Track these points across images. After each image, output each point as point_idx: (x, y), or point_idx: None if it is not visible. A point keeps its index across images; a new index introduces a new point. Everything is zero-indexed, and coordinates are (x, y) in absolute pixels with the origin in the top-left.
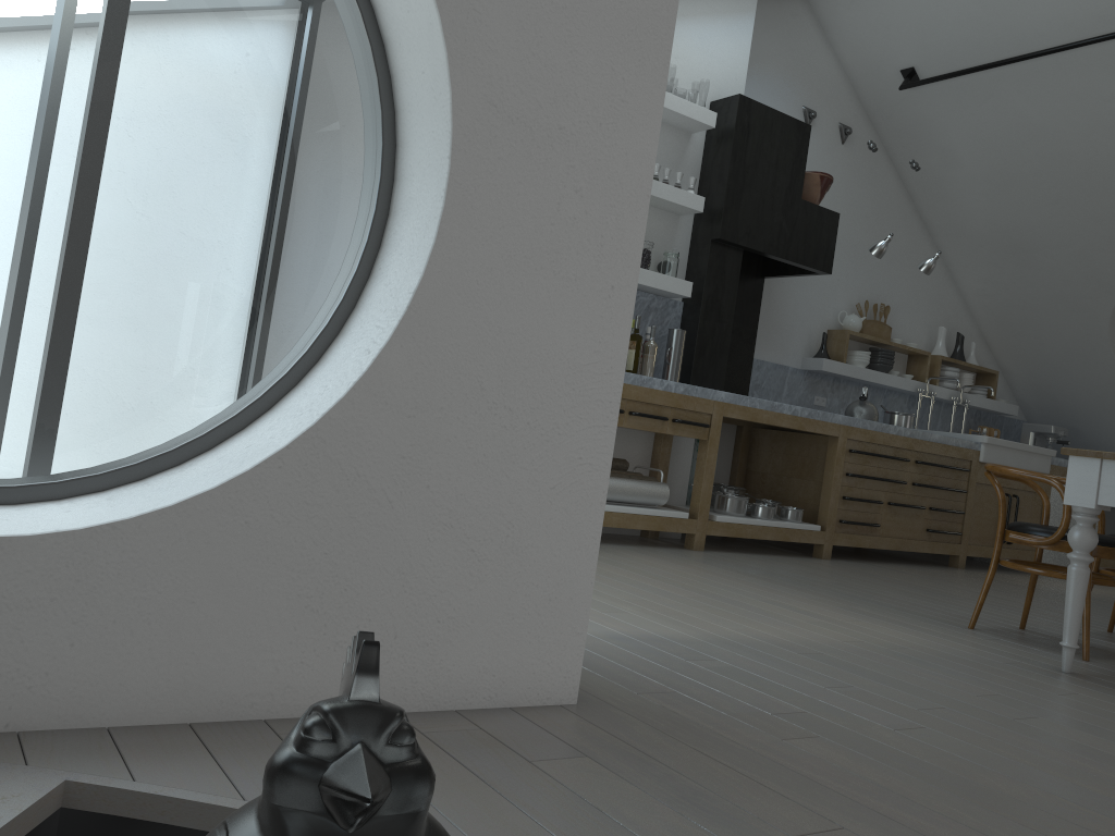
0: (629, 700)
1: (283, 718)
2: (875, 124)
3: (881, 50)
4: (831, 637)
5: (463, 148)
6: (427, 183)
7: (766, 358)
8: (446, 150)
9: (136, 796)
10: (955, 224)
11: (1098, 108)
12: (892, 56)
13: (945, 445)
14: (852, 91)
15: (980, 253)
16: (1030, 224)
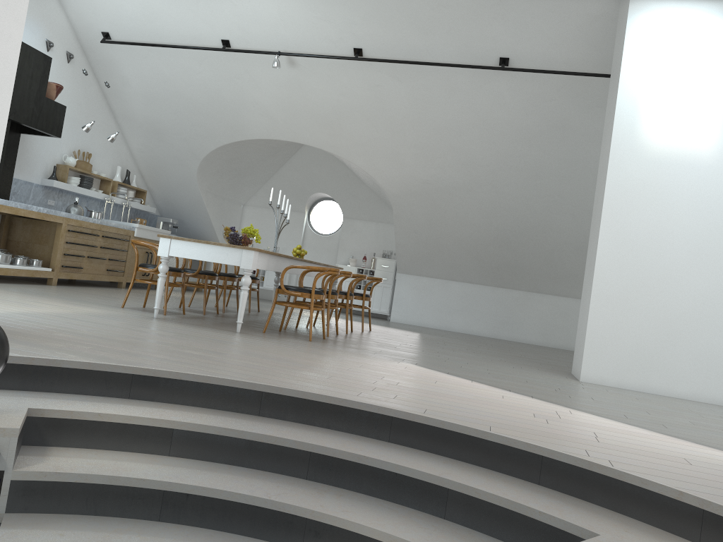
0: None
1: None
2: (87, 55)
3: (92, 19)
4: (63, 311)
5: None
6: None
7: (20, 178)
8: None
9: None
10: (128, 114)
11: (193, 76)
12: (97, 23)
13: (118, 228)
14: (74, 35)
15: (140, 130)
16: (163, 121)
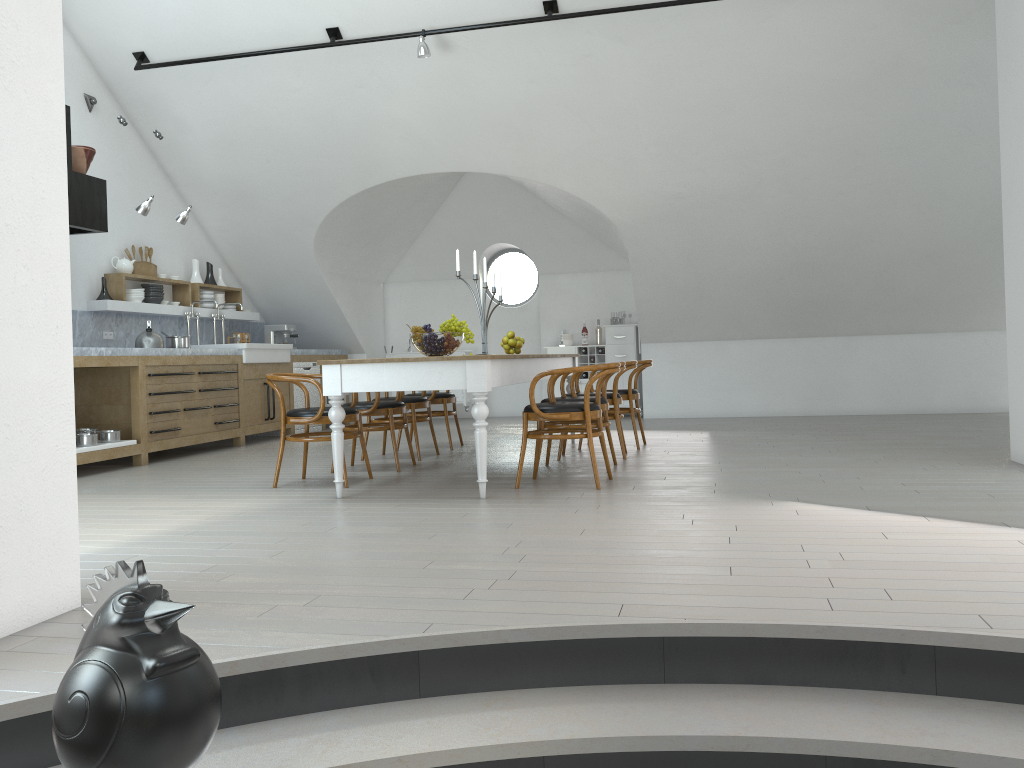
0: None
1: None
2: (116, 94)
3: (114, 34)
4: (196, 519)
5: None
6: None
7: None
8: None
9: None
10: (193, 177)
11: (288, 96)
12: (124, 40)
13: (218, 356)
14: (91, 66)
15: (216, 198)
16: (251, 177)
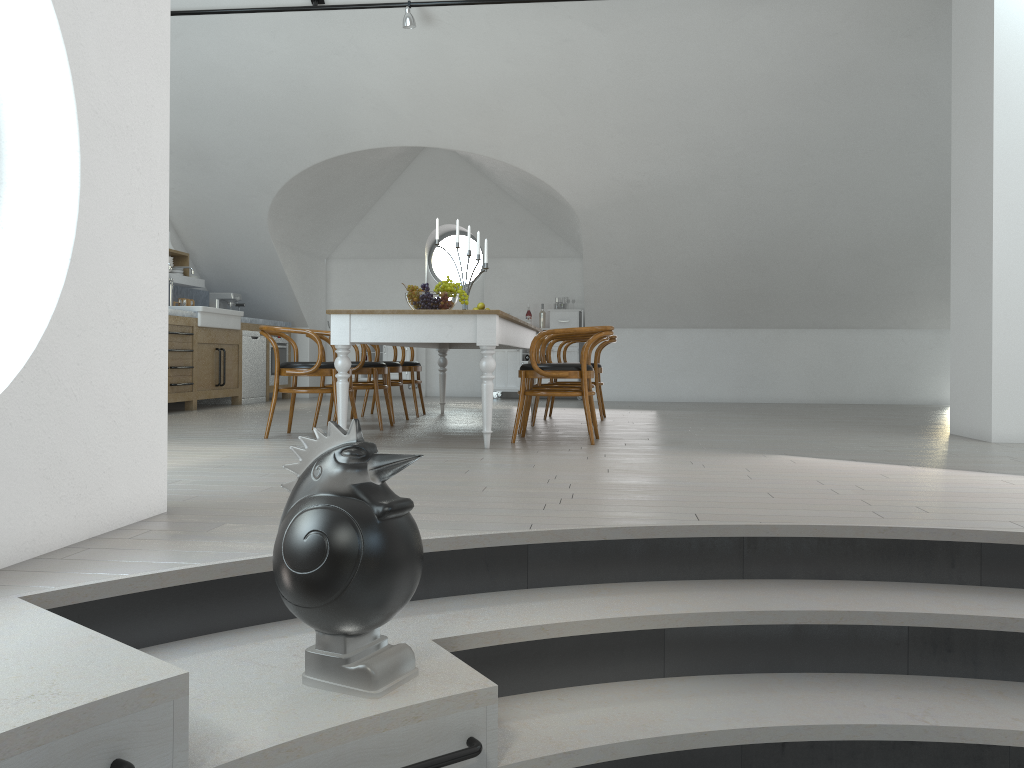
0: (187, 503)
1: (42, 555)
2: None
3: None
4: (211, 457)
5: (85, 144)
6: (50, 166)
7: None
8: (74, 145)
9: (67, 591)
10: None
11: (260, 58)
12: None
13: (176, 316)
14: None
15: (171, 159)
16: (211, 139)
